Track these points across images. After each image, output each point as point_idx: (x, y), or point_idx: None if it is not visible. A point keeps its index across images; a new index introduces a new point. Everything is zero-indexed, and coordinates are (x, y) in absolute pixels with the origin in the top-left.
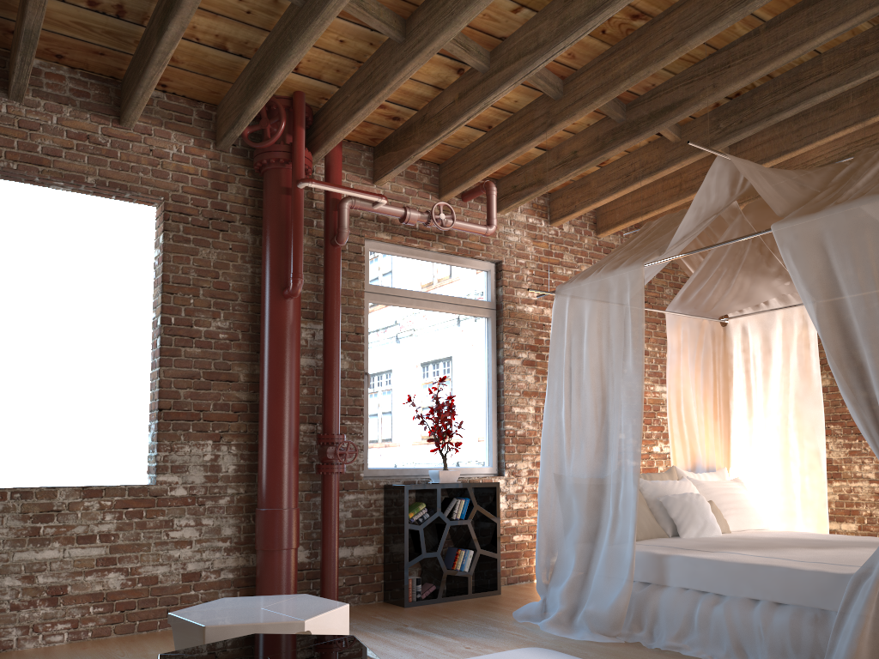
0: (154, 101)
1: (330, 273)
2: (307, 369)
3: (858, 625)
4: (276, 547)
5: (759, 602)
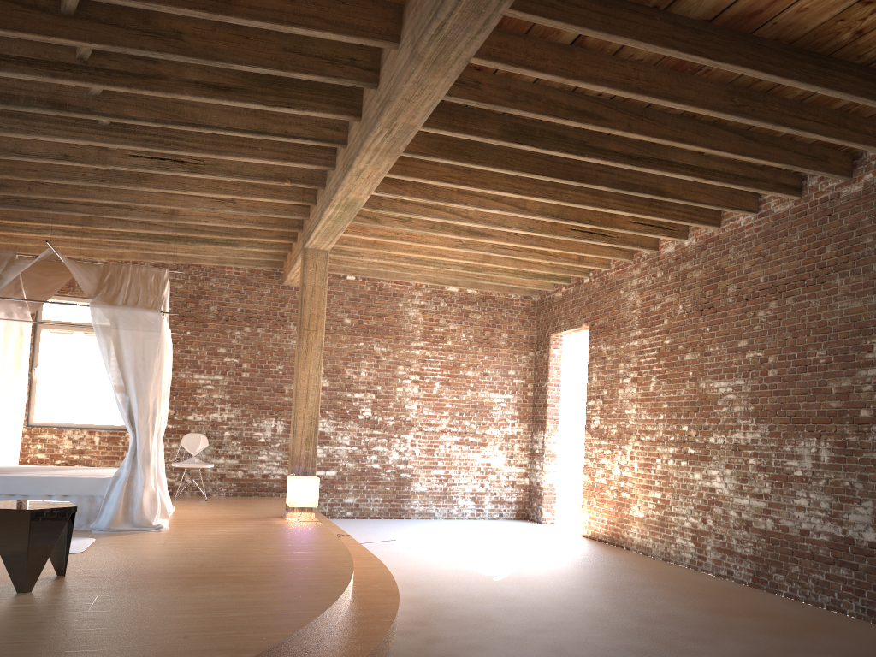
0: None
1: None
2: None
3: (119, 498)
4: None
5: (52, 496)
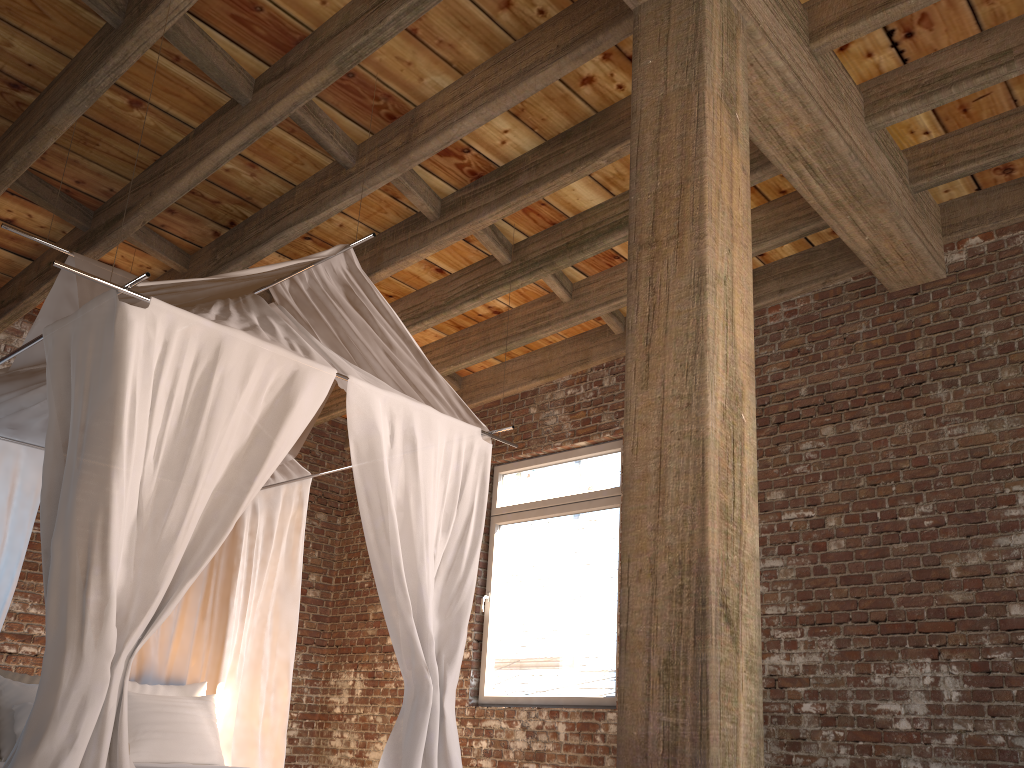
0: None
1: None
2: None
3: None
4: None
5: None
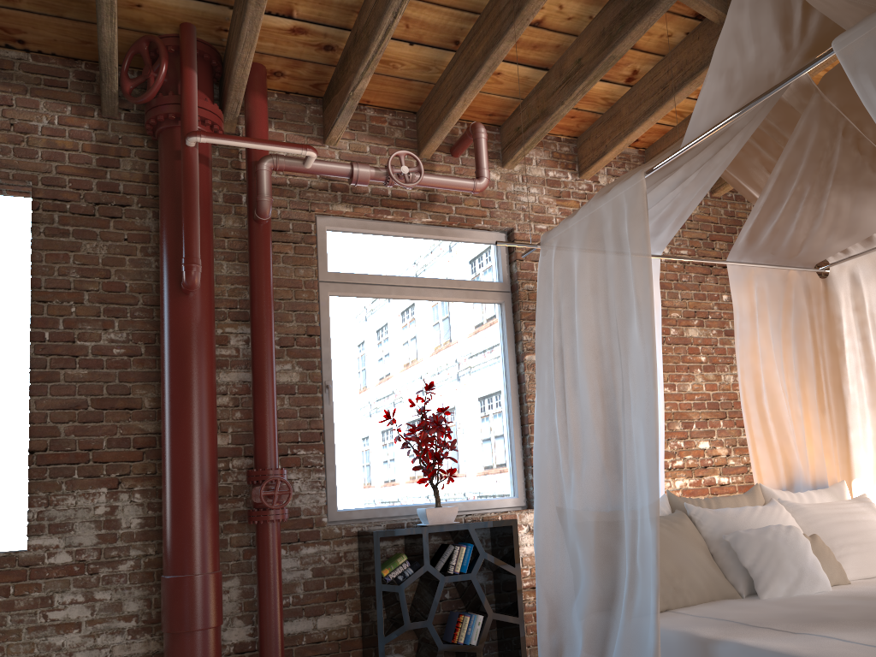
0: (16, 64)
1: (255, 257)
2: (240, 386)
3: None
4: (182, 628)
5: None
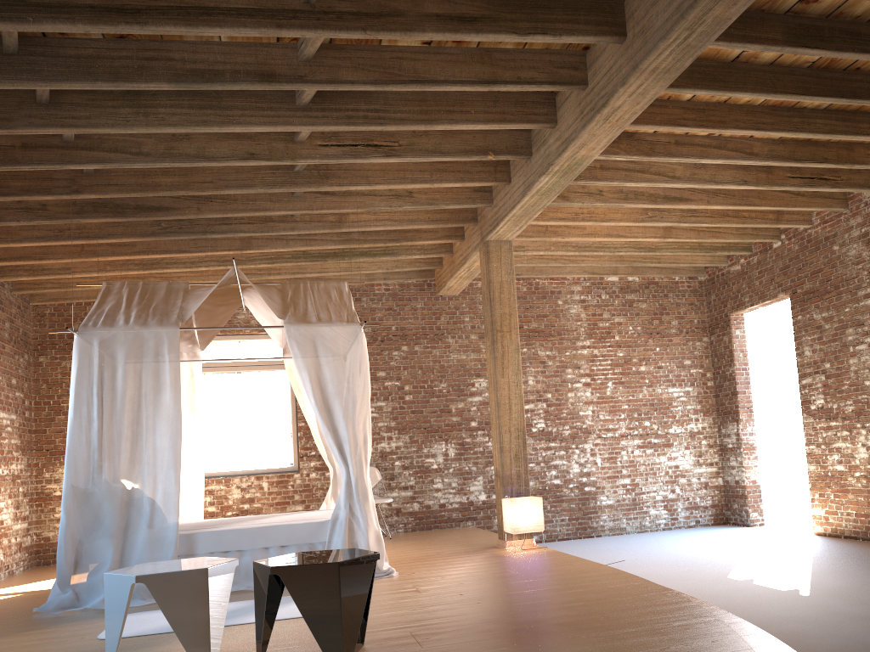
0: None
1: None
2: None
3: (344, 542)
4: None
5: (269, 549)
